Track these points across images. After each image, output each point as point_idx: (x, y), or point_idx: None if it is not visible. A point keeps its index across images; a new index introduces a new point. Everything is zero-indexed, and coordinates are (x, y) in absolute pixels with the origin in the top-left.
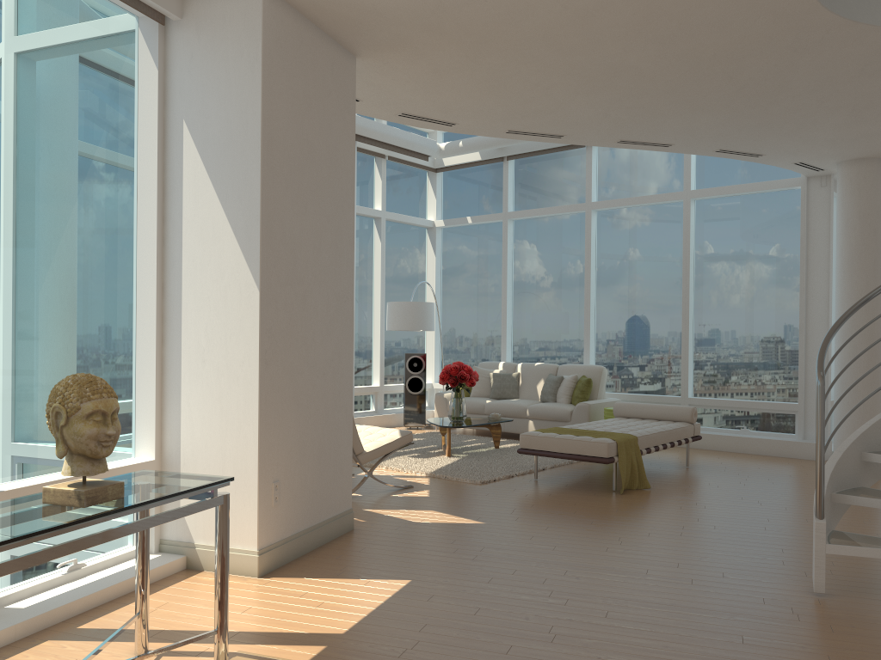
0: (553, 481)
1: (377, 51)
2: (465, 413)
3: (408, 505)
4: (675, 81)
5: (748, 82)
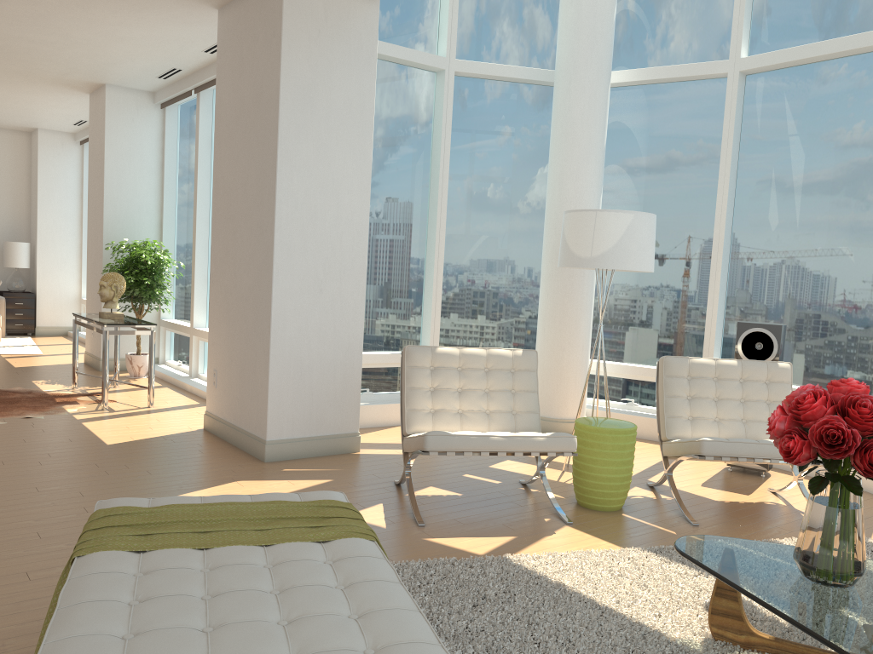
0: None
1: None
2: (810, 557)
3: None
4: None
5: None
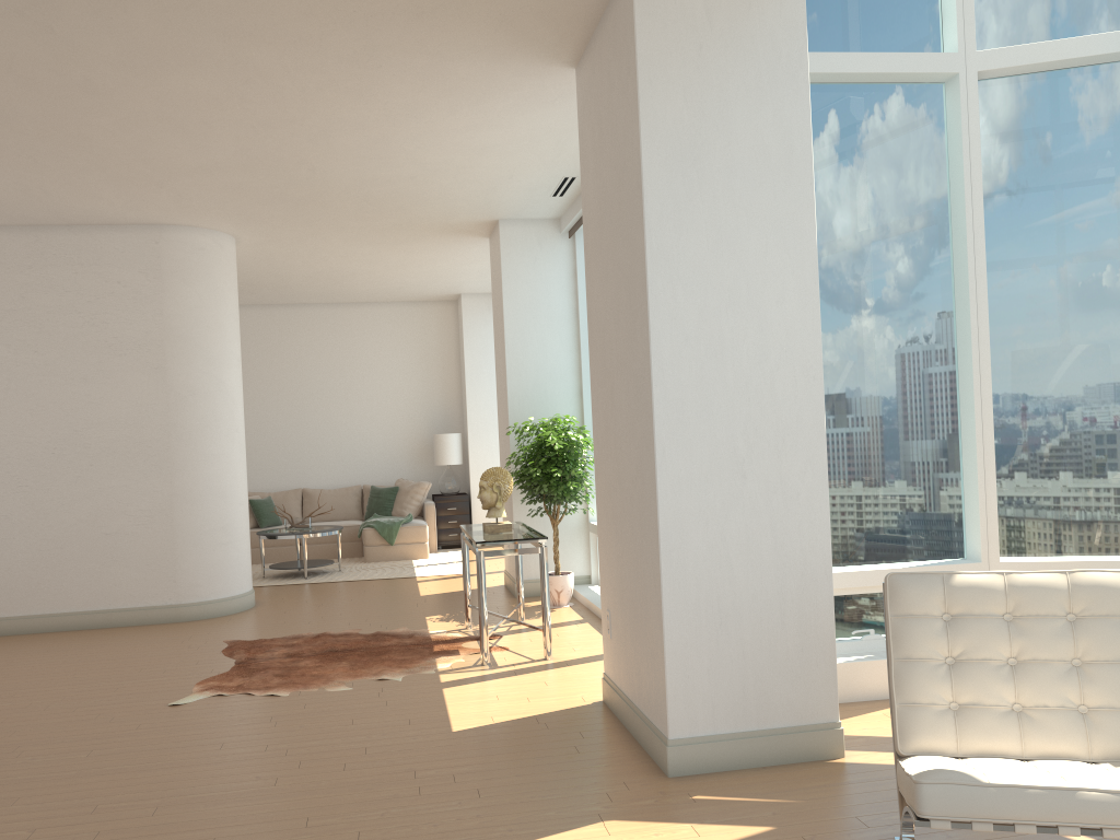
0: None
1: None
2: None
3: None
4: None
5: None
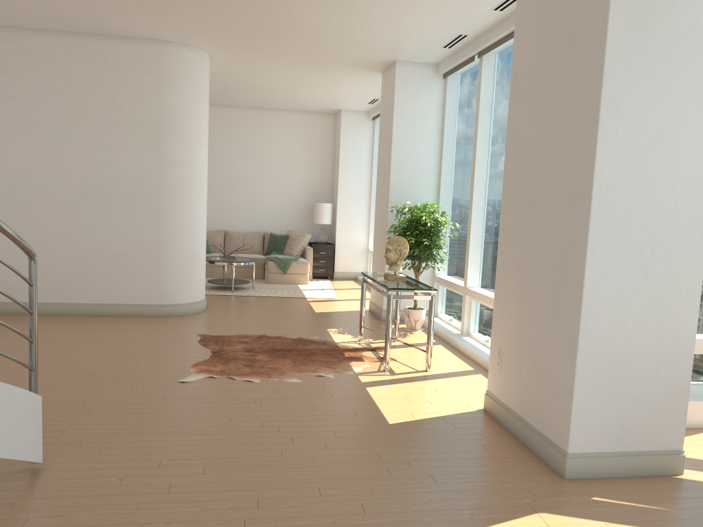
0: None
1: None
2: None
3: None
4: None
5: None
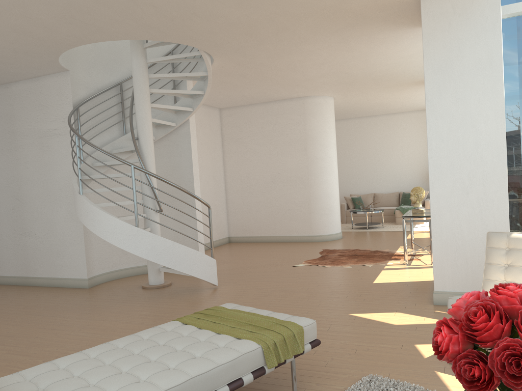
0: (272, 390)
1: (402, 1)
2: None
3: (421, 329)
4: (190, 0)
5: (135, 4)
